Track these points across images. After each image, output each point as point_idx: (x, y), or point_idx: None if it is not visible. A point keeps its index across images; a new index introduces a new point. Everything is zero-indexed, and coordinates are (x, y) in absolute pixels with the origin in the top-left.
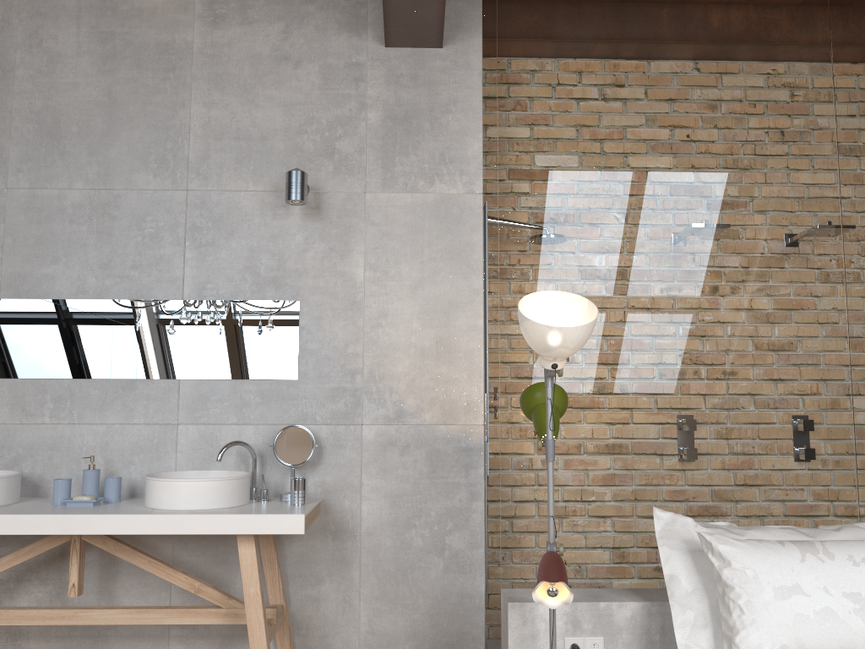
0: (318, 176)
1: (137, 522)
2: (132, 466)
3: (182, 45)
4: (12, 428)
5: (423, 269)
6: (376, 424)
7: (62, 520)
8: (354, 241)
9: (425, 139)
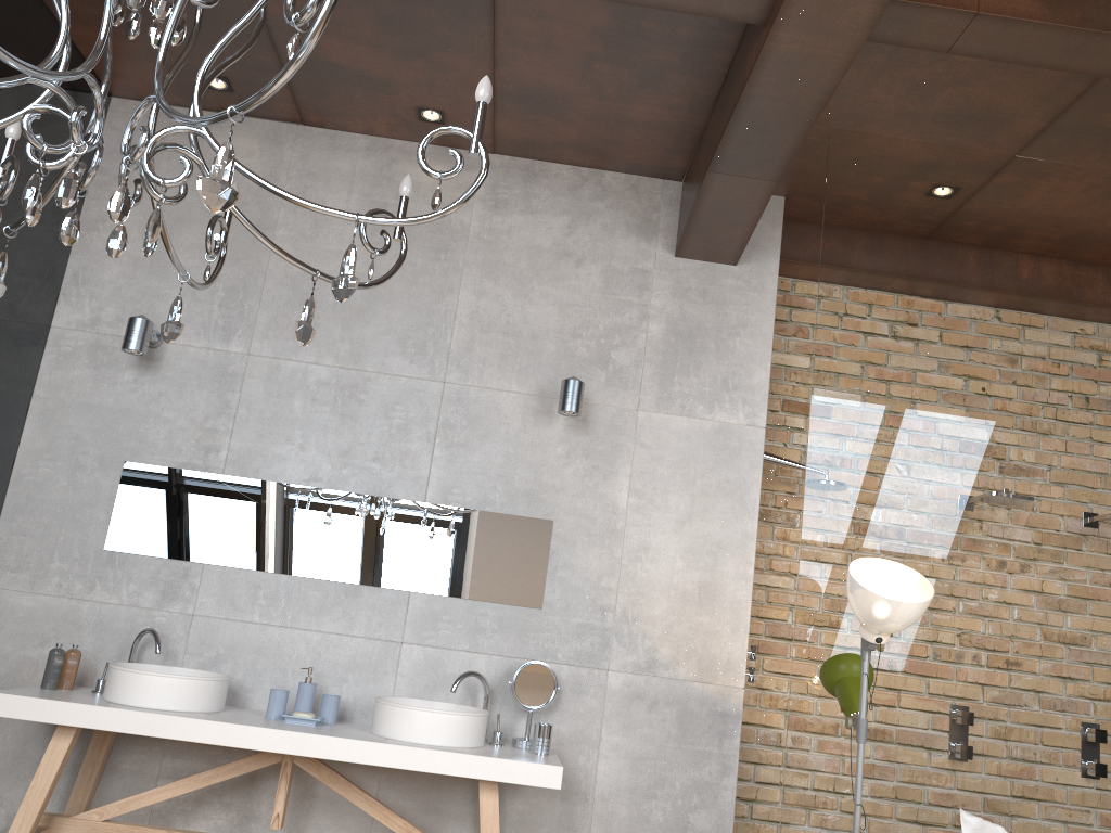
0: (588, 385)
1: (378, 752)
2: (344, 684)
3: (457, 226)
4: (215, 623)
5: (693, 503)
6: (623, 672)
7: (296, 738)
8: (620, 461)
9: (708, 361)
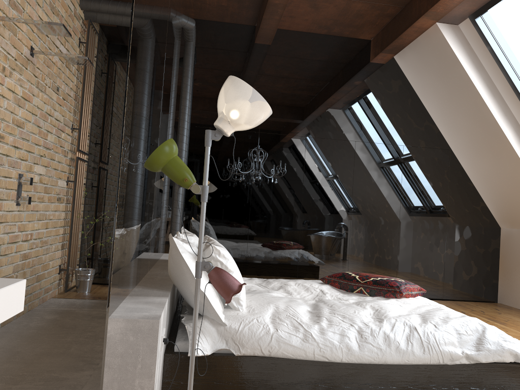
0: None
1: None
2: None
3: None
4: None
5: None
6: None
7: None
8: None
9: None
